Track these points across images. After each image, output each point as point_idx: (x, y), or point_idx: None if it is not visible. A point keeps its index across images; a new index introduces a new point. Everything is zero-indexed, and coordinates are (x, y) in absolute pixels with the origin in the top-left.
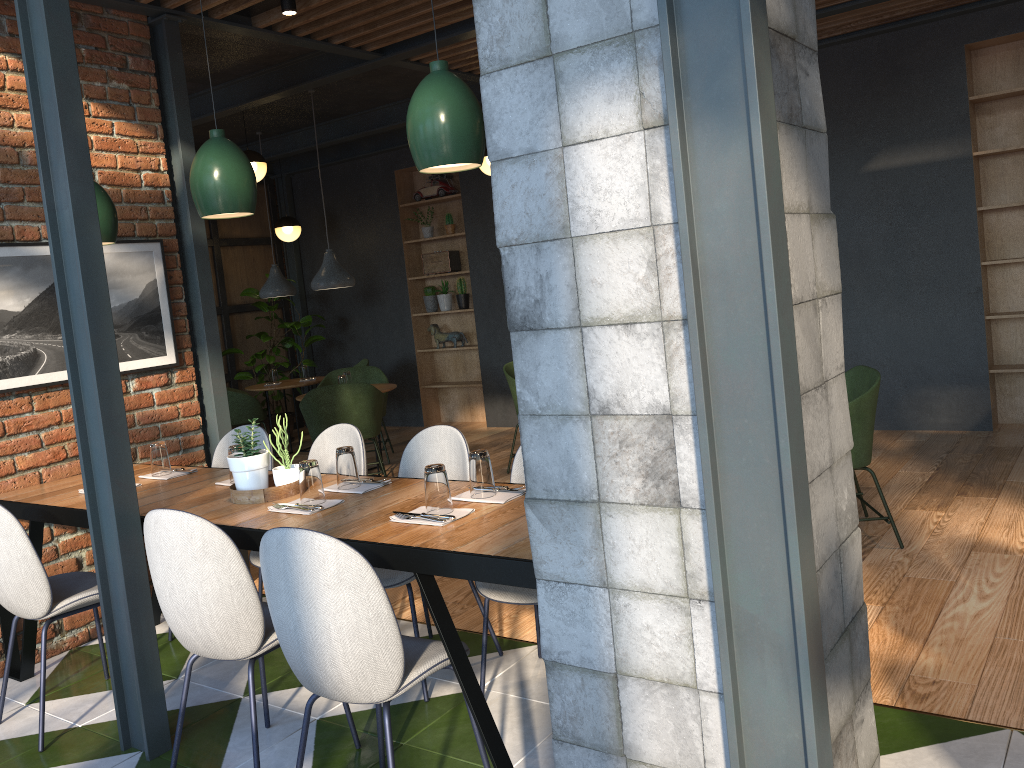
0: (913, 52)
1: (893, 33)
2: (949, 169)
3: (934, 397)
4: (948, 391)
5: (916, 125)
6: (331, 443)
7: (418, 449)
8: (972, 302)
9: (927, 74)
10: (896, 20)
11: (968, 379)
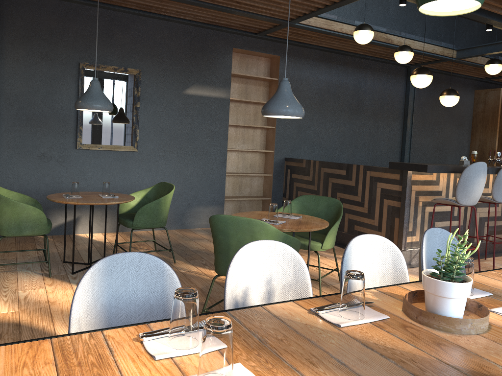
0: (213, 42)
1: (206, 29)
2: (220, 102)
3: (202, 211)
4: (208, 208)
5: (210, 77)
6: (247, 262)
7: (351, 256)
8: (222, 166)
9: (217, 55)
10: (214, 24)
11: (216, 203)
